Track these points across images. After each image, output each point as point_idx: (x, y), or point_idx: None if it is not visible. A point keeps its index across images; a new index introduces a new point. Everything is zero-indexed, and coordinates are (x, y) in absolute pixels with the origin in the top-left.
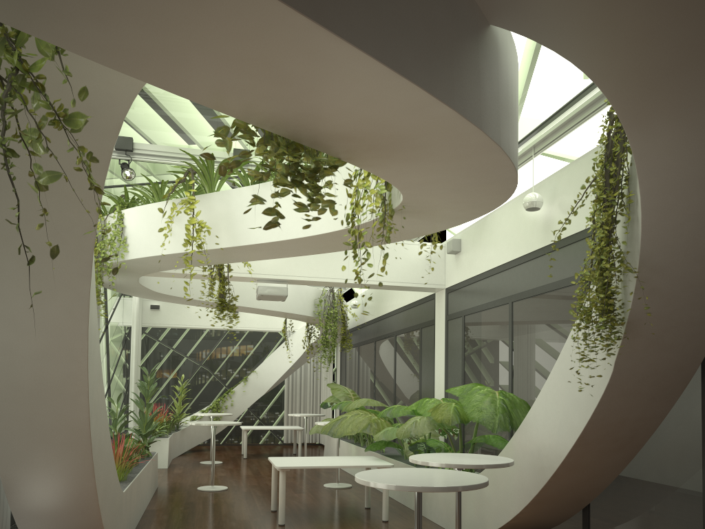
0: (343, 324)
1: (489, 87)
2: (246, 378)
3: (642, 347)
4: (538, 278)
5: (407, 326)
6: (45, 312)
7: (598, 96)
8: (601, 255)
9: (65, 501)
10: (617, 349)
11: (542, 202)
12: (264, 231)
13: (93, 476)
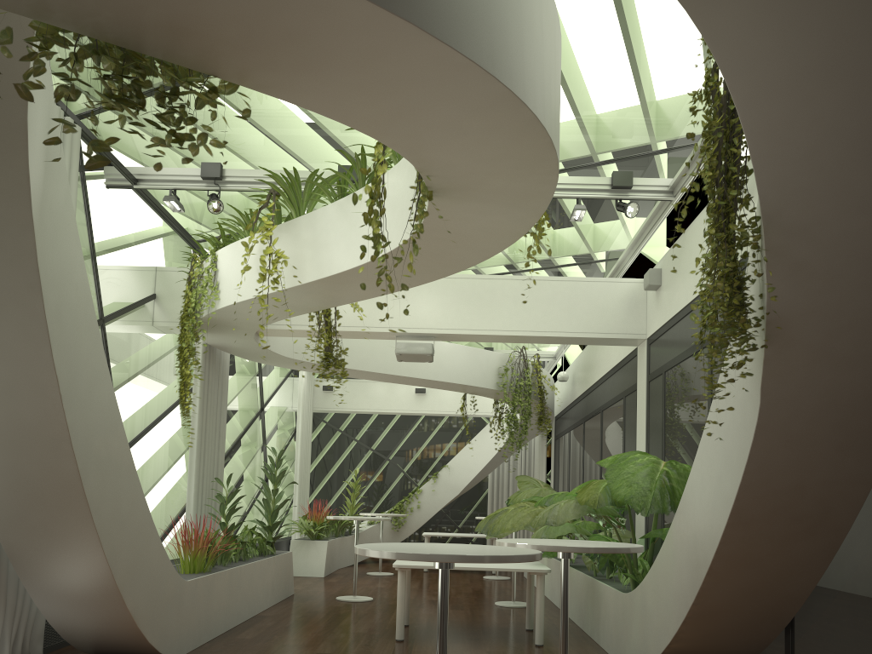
0: (540, 400)
1: None
2: (436, 474)
3: (802, 363)
4: None
5: (612, 397)
6: None
7: None
8: (708, 219)
9: (78, 577)
10: (761, 368)
11: None
12: (88, 171)
13: (101, 547)
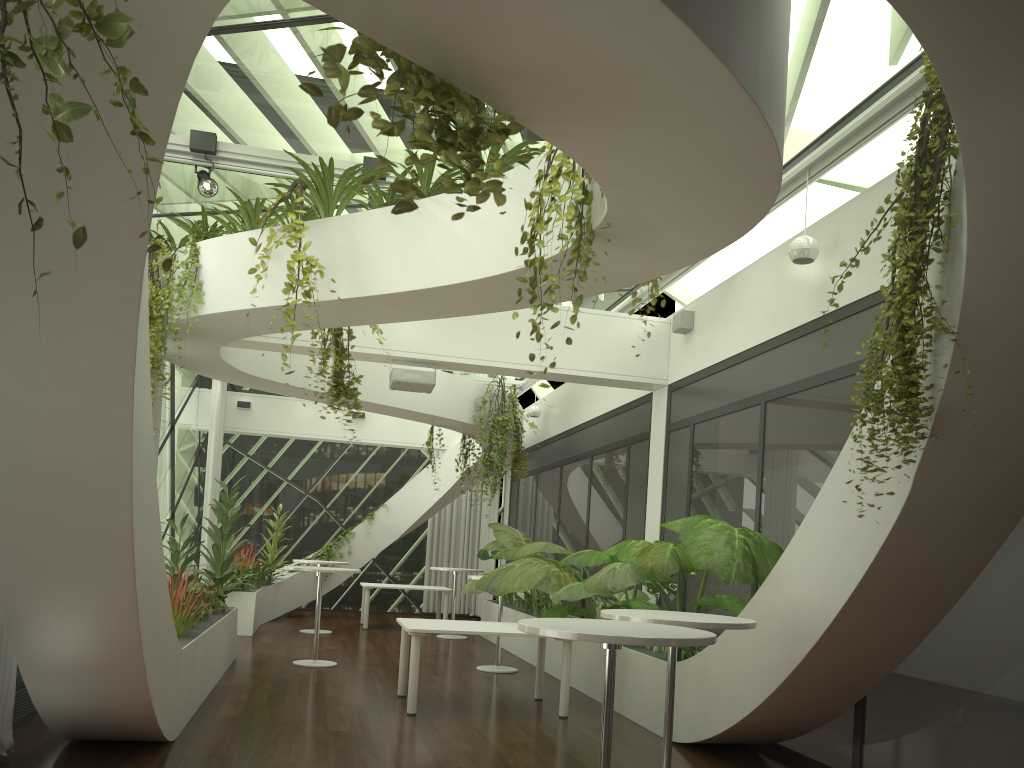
0: (516, 438)
1: (745, 9)
2: (372, 514)
3: (957, 453)
4: (805, 366)
5: (610, 443)
6: (70, 356)
7: (910, 86)
8: (902, 308)
9: (95, 649)
10: (920, 455)
11: (817, 250)
12: (392, 215)
13: (137, 613)
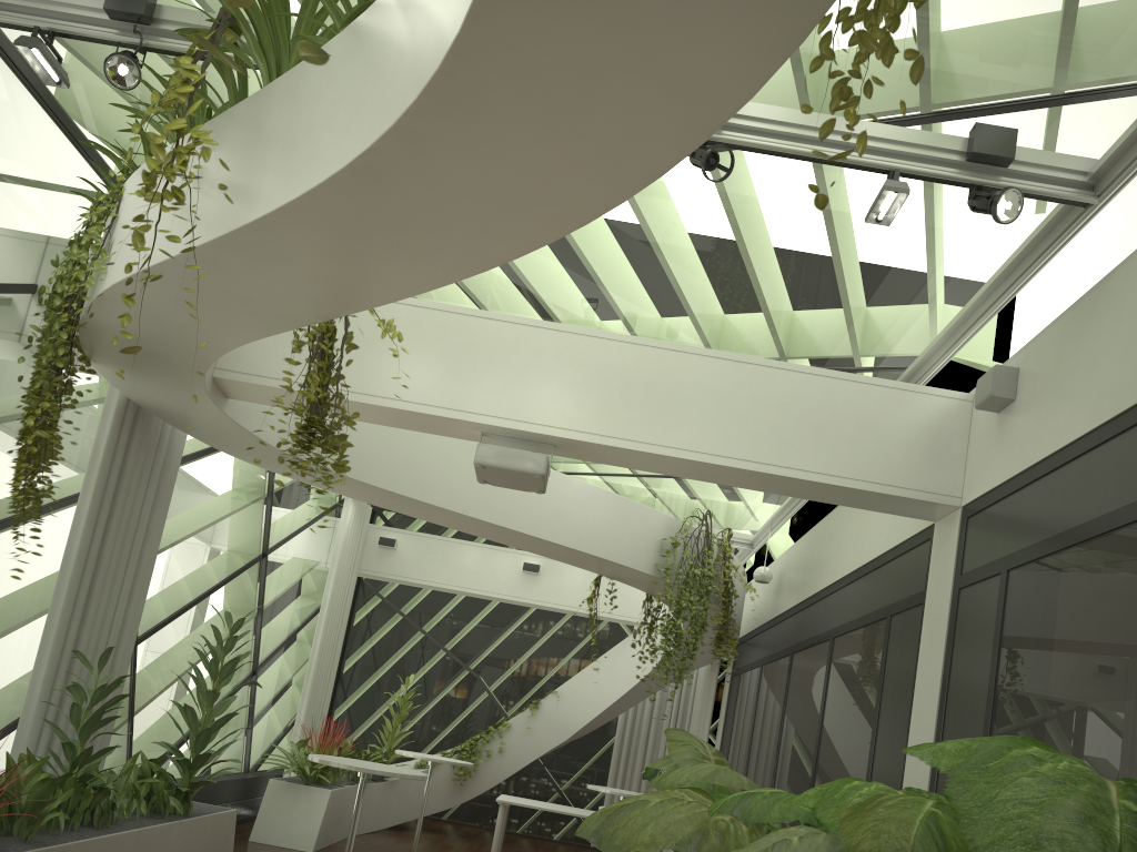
0: (724, 606)
1: None
2: (537, 703)
3: None
4: None
5: (861, 615)
6: None
7: None
8: None
9: None
10: None
11: None
12: None
13: None
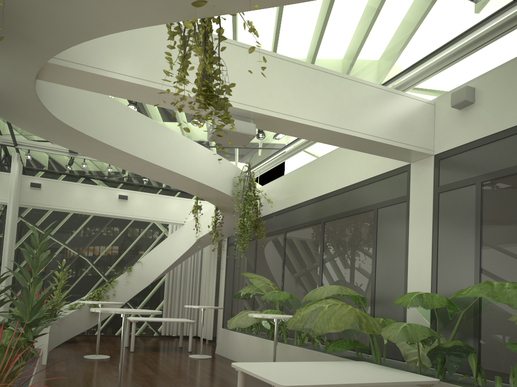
0: (256, 211)
1: None
2: (131, 268)
3: None
4: None
5: (348, 210)
6: None
7: None
8: None
9: None
10: None
11: None
12: None
13: None
